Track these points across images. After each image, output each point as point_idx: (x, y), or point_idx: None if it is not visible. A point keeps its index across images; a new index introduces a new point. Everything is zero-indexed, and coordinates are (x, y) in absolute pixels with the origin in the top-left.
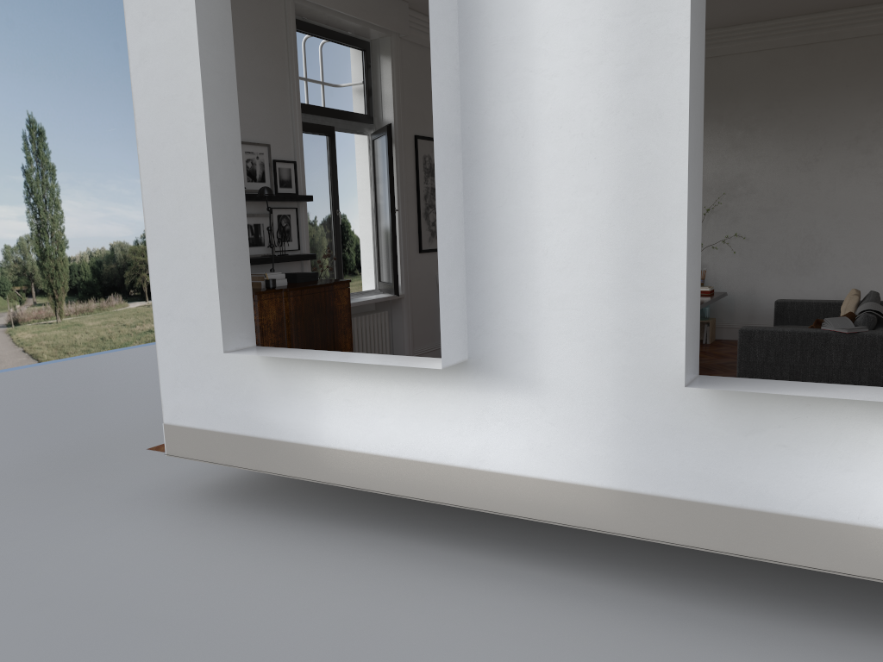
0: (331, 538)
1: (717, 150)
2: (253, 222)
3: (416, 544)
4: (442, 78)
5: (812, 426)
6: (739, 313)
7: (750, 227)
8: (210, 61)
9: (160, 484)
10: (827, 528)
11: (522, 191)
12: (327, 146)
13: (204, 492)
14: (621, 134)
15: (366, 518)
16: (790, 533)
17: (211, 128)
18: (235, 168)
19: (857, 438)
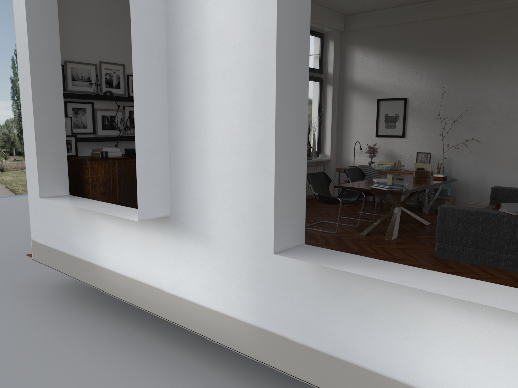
0: (105, 328)
1: (464, 79)
2: (108, 114)
3: (153, 340)
4: (144, 5)
5: (381, 297)
6: (472, 194)
7: (484, 134)
8: (35, 1)
9: (42, 276)
10: (390, 385)
11: (199, 92)
12: None
13: (61, 285)
14: (257, 47)
15: (138, 316)
16: (364, 382)
17: (34, 46)
18: (55, 75)
19: (414, 312)
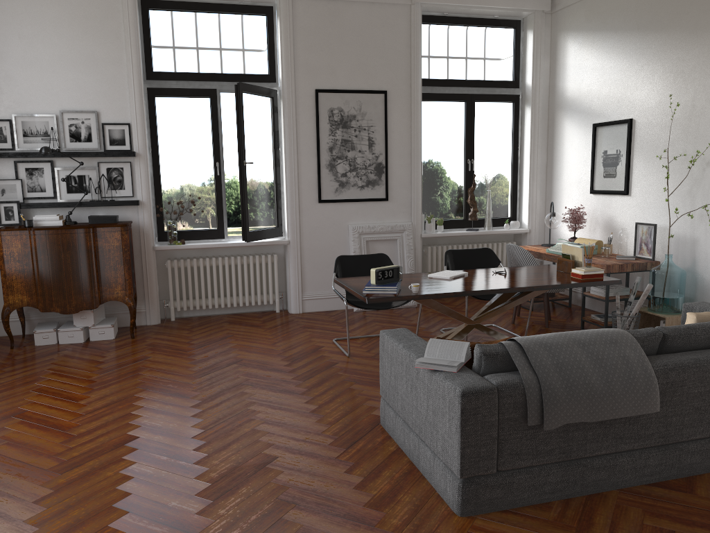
0: None
1: None
2: (74, 174)
3: None
4: None
5: None
6: None
7: None
8: None
9: None
10: None
11: None
12: (208, 106)
13: None
14: None
15: None
16: None
17: None
18: None
19: None
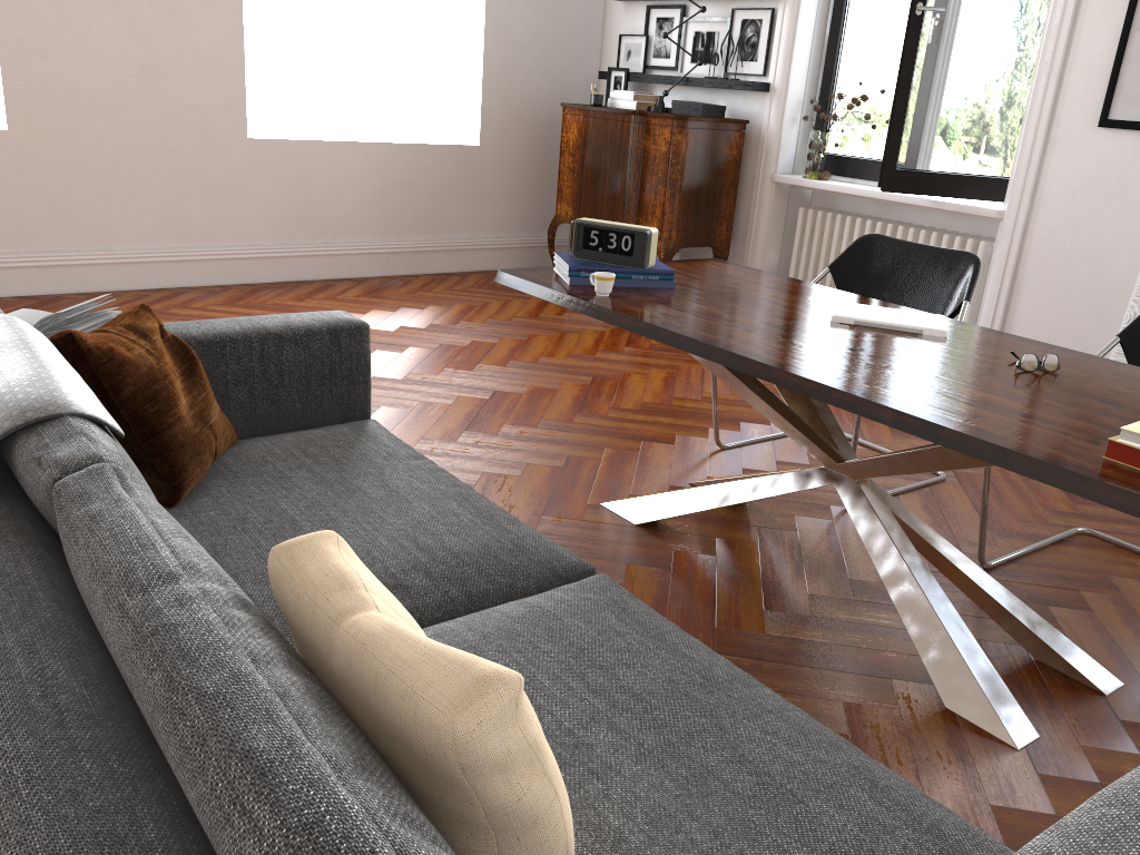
0: None
1: None
2: (702, 30)
3: None
4: None
5: None
6: None
7: None
8: None
9: None
10: None
11: None
12: None
13: None
14: None
15: None
16: None
17: None
18: None
19: None
